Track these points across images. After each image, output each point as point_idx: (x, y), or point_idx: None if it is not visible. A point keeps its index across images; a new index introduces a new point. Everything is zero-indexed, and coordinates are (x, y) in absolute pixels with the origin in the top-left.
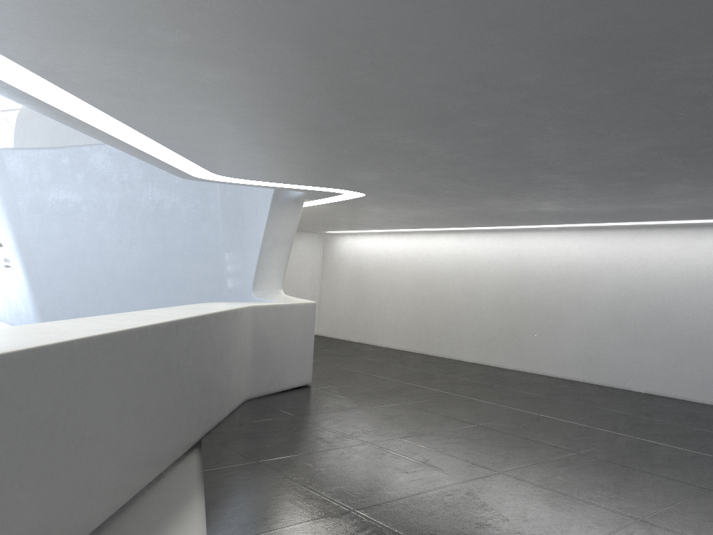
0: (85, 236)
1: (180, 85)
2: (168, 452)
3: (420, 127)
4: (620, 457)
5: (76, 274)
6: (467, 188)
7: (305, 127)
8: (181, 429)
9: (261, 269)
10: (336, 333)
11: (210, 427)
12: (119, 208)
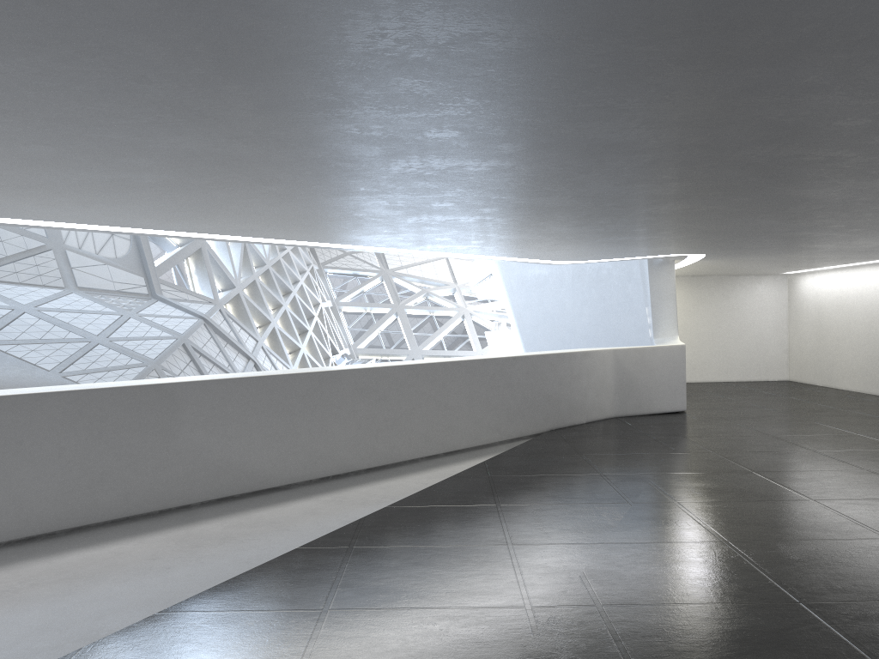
0: (552, 302)
1: (472, 245)
2: (514, 429)
3: (613, 235)
4: (846, 455)
5: (549, 333)
6: (758, 244)
7: (556, 244)
8: (526, 419)
9: (656, 320)
10: (804, 377)
11: (561, 425)
12: (572, 277)
